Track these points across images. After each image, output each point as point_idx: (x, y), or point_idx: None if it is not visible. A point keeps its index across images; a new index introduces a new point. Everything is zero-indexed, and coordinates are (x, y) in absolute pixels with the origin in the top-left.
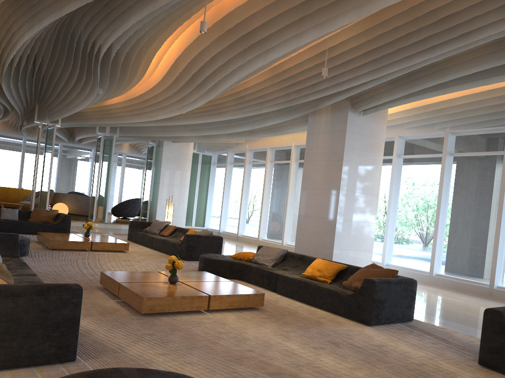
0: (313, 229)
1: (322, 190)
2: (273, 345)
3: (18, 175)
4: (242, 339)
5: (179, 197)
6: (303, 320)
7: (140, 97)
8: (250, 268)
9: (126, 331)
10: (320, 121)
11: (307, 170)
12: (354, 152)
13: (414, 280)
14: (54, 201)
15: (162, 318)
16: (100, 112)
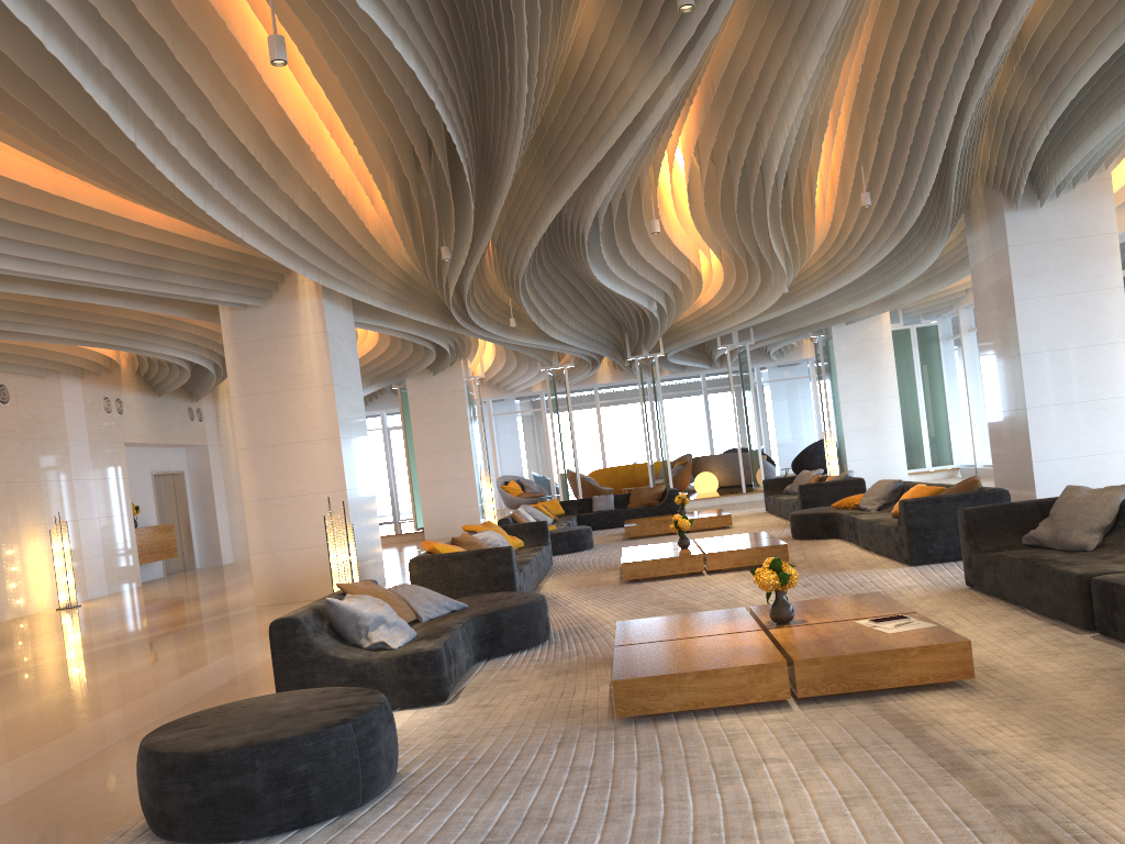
0: (1005, 434)
1: (1002, 361)
2: (724, 591)
3: (652, 441)
4: (698, 590)
5: (882, 419)
6: (822, 570)
7: (729, 284)
8: (841, 518)
9: (589, 594)
10: (979, 240)
11: (981, 330)
12: (1040, 279)
13: (998, 491)
14: (696, 471)
15: (644, 583)
16: (701, 319)
